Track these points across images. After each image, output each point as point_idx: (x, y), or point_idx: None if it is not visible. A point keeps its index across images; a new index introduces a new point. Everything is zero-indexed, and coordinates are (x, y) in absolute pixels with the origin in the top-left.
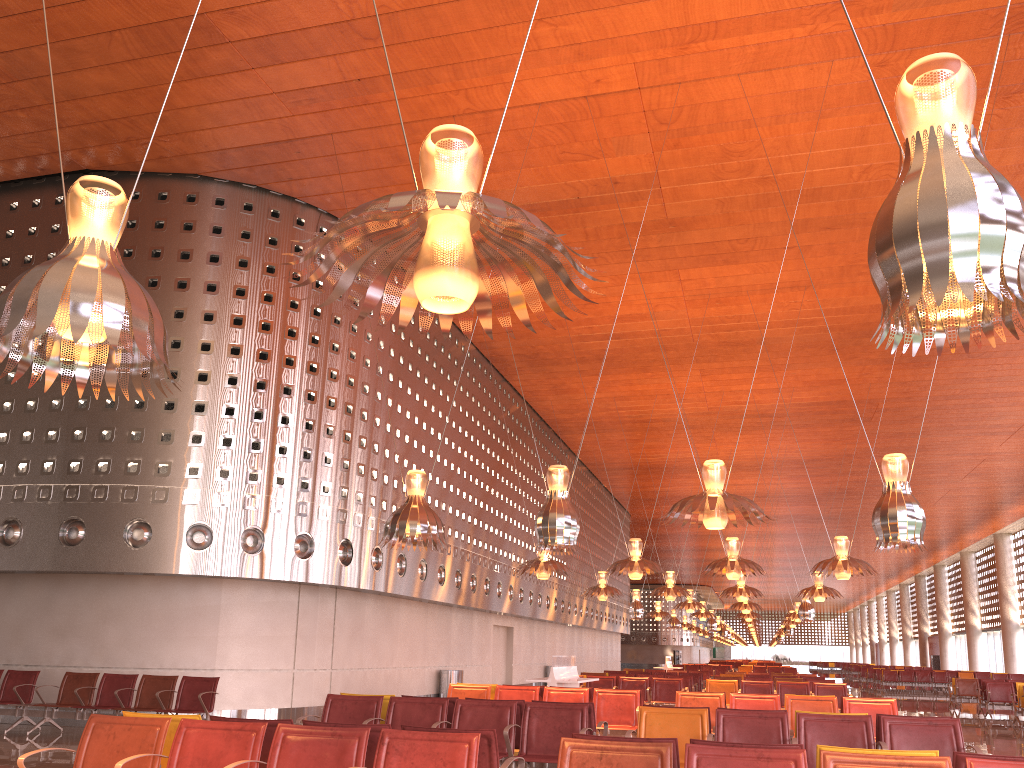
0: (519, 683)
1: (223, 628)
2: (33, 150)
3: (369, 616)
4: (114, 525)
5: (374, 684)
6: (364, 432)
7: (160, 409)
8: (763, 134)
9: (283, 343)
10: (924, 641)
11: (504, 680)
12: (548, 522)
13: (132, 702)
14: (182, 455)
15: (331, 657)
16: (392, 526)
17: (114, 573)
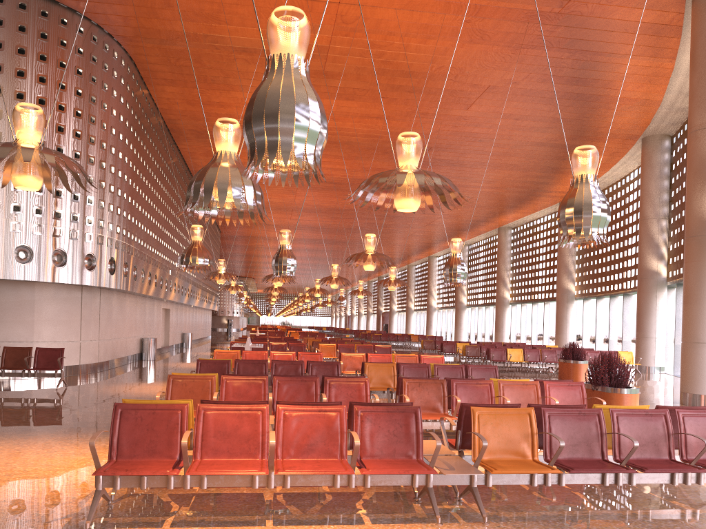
0: (172, 344)
1: (37, 315)
2: None
3: (114, 305)
4: None
5: (116, 348)
6: (120, 185)
7: None
8: (395, 40)
9: (73, 120)
10: (380, 315)
11: (164, 343)
12: (282, 262)
13: None
14: (7, 197)
15: (98, 332)
16: (186, 259)
17: None
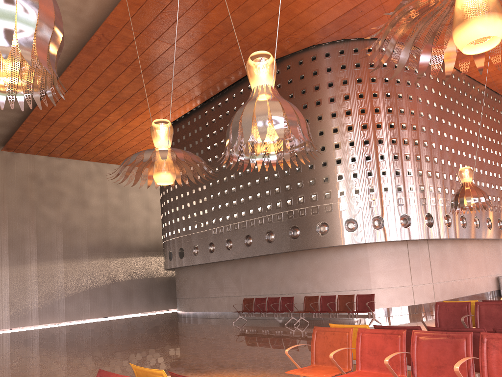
0: None
1: (371, 268)
2: (243, 63)
3: (449, 252)
4: (311, 226)
5: (459, 288)
6: (427, 153)
7: (320, 167)
8: None
9: (373, 117)
10: None
11: None
12: None
13: (335, 308)
14: (335, 187)
15: (431, 277)
16: (455, 202)
17: (316, 248)
